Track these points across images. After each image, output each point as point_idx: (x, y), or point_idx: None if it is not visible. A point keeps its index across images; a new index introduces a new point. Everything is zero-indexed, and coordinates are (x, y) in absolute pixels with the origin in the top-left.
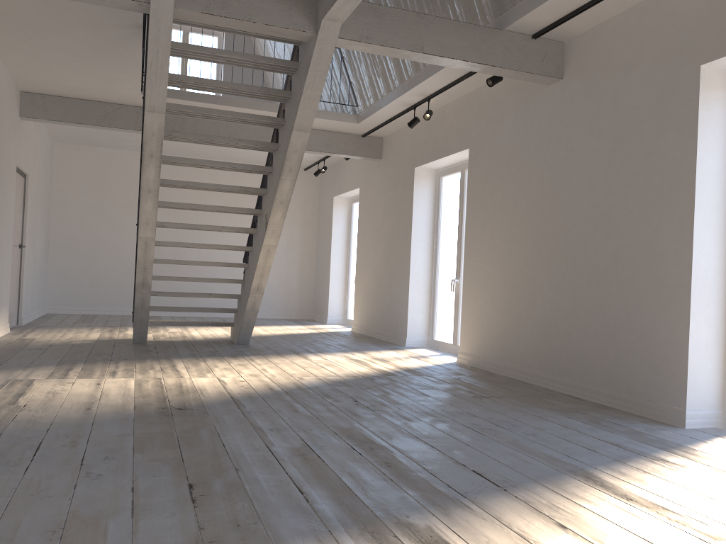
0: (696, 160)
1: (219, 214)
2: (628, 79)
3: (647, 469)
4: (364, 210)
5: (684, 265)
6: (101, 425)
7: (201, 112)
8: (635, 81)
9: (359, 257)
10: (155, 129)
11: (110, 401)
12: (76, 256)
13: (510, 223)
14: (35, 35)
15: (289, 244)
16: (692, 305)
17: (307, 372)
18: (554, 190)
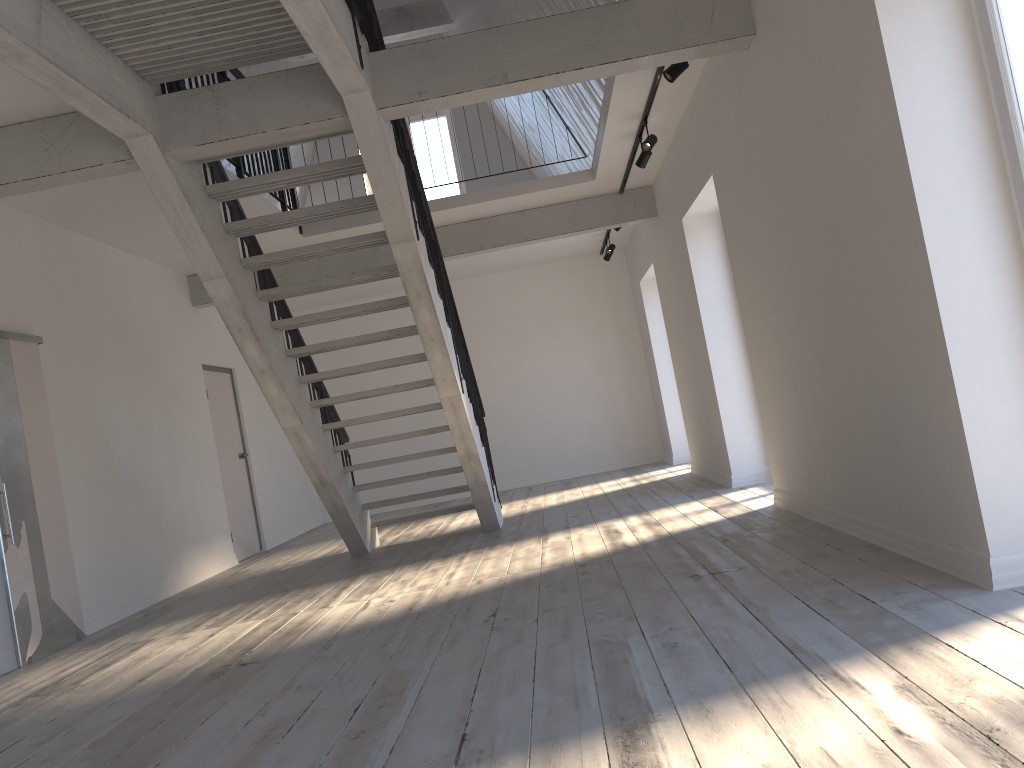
0: (897, 113)
1: (499, 348)
2: (807, 6)
3: (767, 700)
4: (662, 293)
5: (929, 299)
6: (117, 705)
7: (287, 256)
8: (814, 7)
9: (674, 363)
10: (226, 299)
11: (182, 664)
12: None
13: (767, 277)
14: (127, 218)
15: (604, 362)
16: (955, 368)
17: (505, 568)
18: (790, 213)
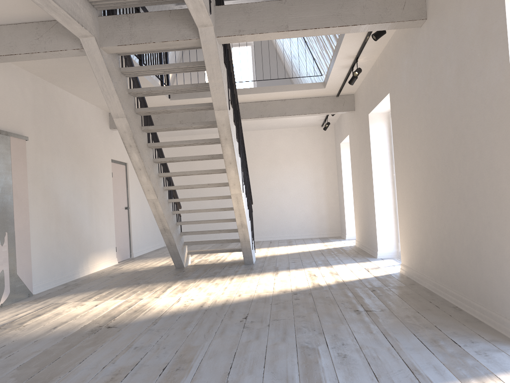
0: None
1: (264, 168)
2: (461, 6)
3: None
4: (352, 151)
5: None
6: (38, 342)
7: (159, 110)
8: (465, 7)
9: (353, 188)
10: (125, 129)
11: (77, 321)
12: None
13: (413, 152)
14: (80, 80)
15: (316, 182)
16: None
17: (254, 289)
18: (432, 119)
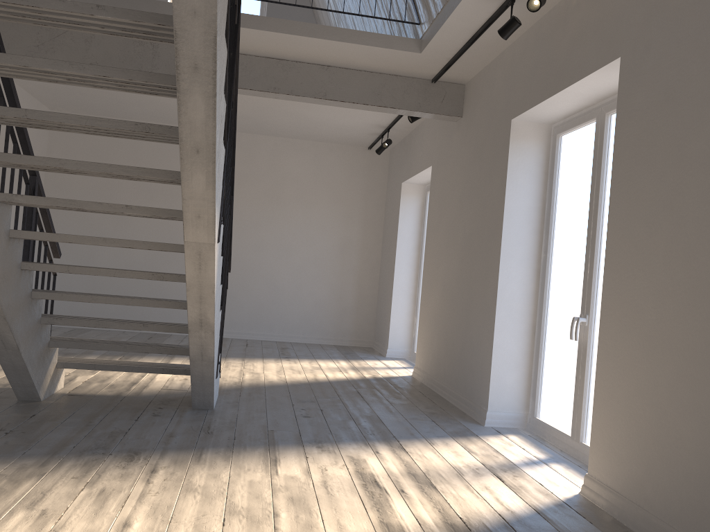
0: None
1: (254, 205)
2: None
3: None
4: (436, 197)
5: None
6: None
7: None
8: None
9: (427, 268)
10: None
11: None
12: (72, 254)
13: None
14: None
15: (345, 246)
16: None
17: None
18: None
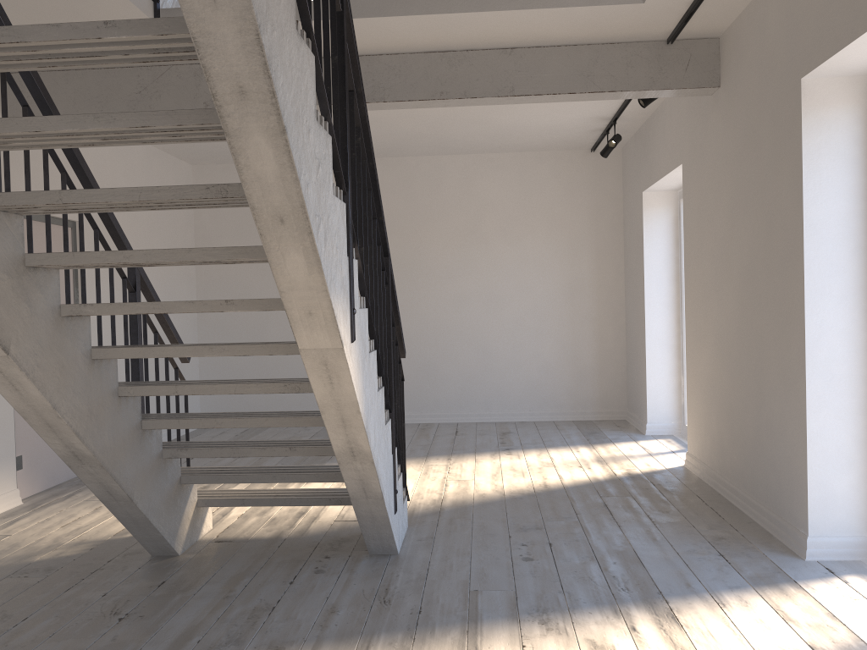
0: None
1: (447, 248)
2: None
3: None
4: (693, 209)
5: None
6: None
7: None
8: None
9: (690, 312)
10: None
11: None
12: (236, 337)
13: None
14: None
15: (573, 287)
16: None
17: None
18: None
